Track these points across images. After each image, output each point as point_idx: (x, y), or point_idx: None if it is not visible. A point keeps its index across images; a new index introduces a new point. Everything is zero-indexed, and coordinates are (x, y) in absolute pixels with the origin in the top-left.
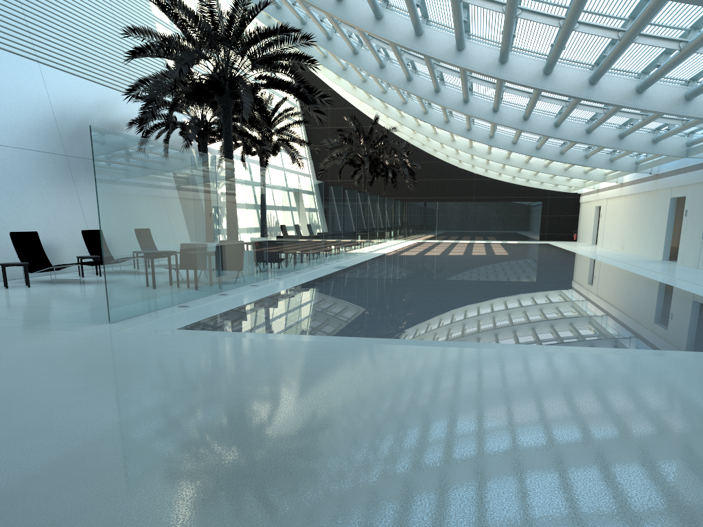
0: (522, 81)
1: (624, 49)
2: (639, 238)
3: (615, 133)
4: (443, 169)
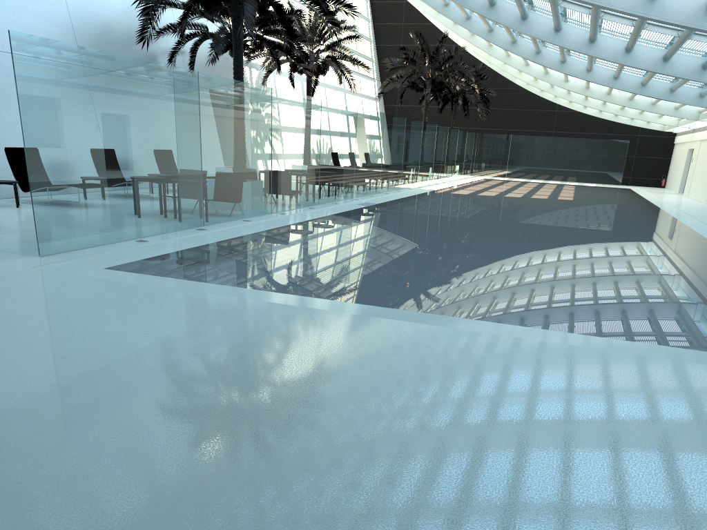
0: None
1: None
2: None
3: (698, 62)
4: (523, 97)
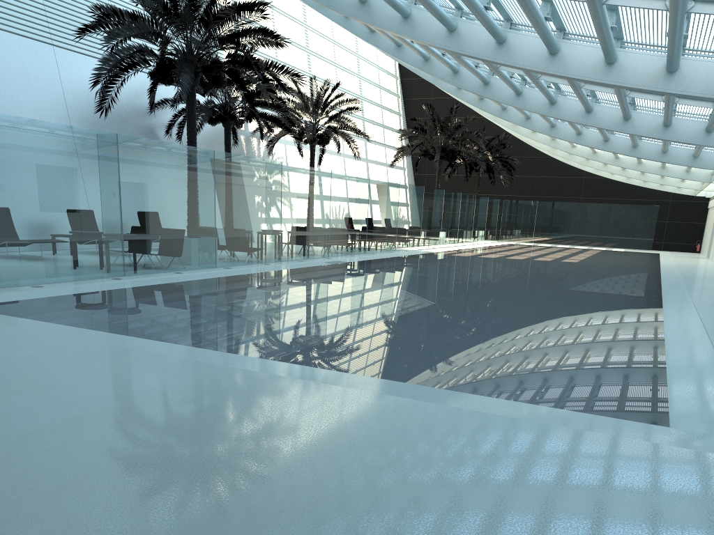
0: (471, 52)
1: (524, 3)
2: None
3: (659, 120)
4: (549, 165)
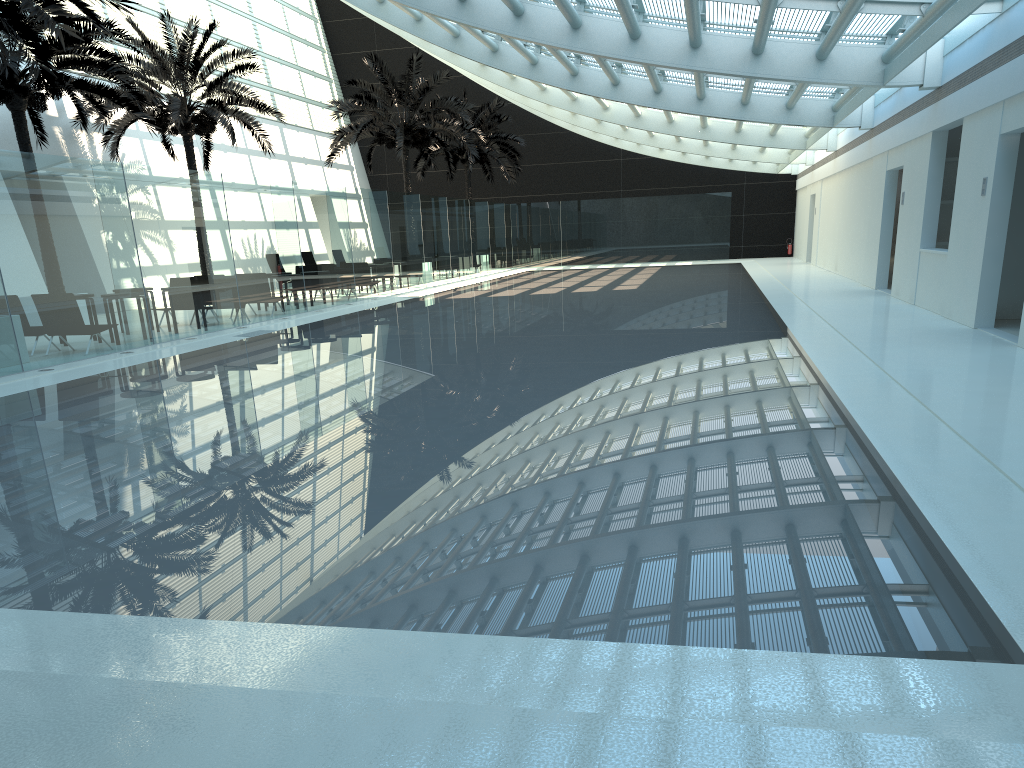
0: None
1: None
2: (853, 249)
3: (745, 45)
4: (570, 144)
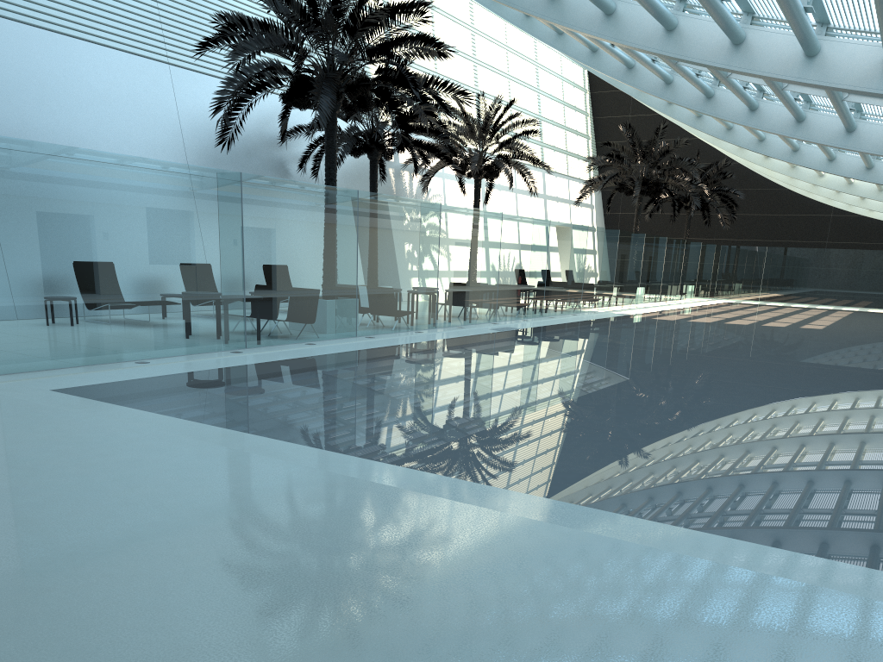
0: (696, 57)
1: None
2: None
3: None
4: (784, 199)
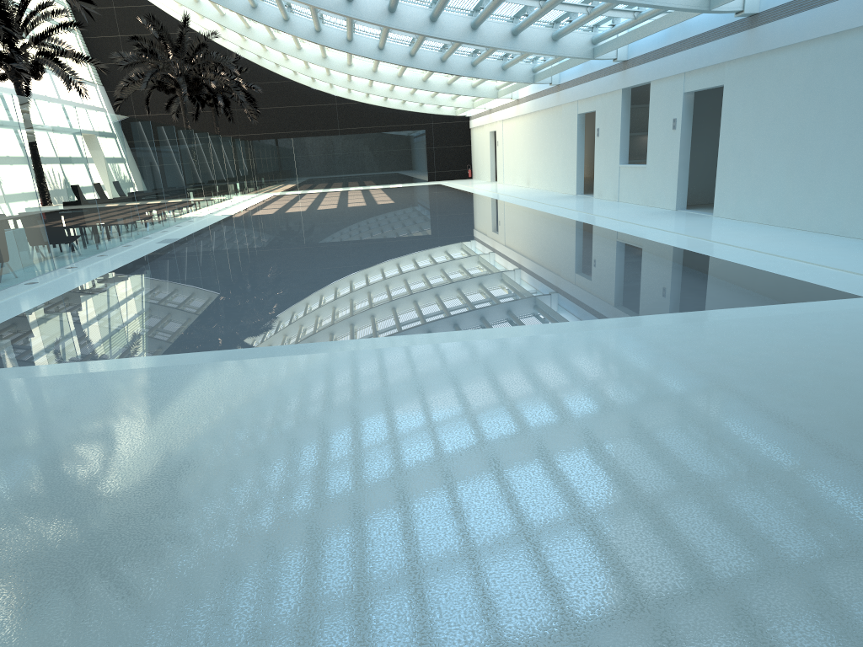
0: None
1: None
2: (546, 169)
3: (507, 29)
4: (293, 91)
